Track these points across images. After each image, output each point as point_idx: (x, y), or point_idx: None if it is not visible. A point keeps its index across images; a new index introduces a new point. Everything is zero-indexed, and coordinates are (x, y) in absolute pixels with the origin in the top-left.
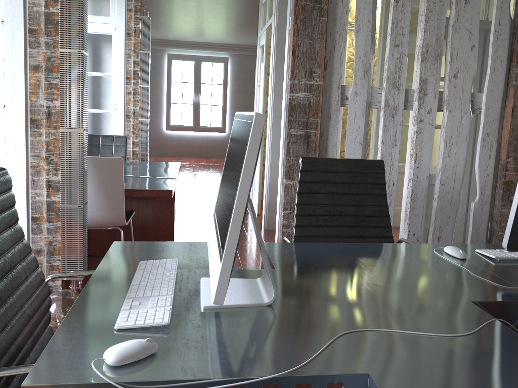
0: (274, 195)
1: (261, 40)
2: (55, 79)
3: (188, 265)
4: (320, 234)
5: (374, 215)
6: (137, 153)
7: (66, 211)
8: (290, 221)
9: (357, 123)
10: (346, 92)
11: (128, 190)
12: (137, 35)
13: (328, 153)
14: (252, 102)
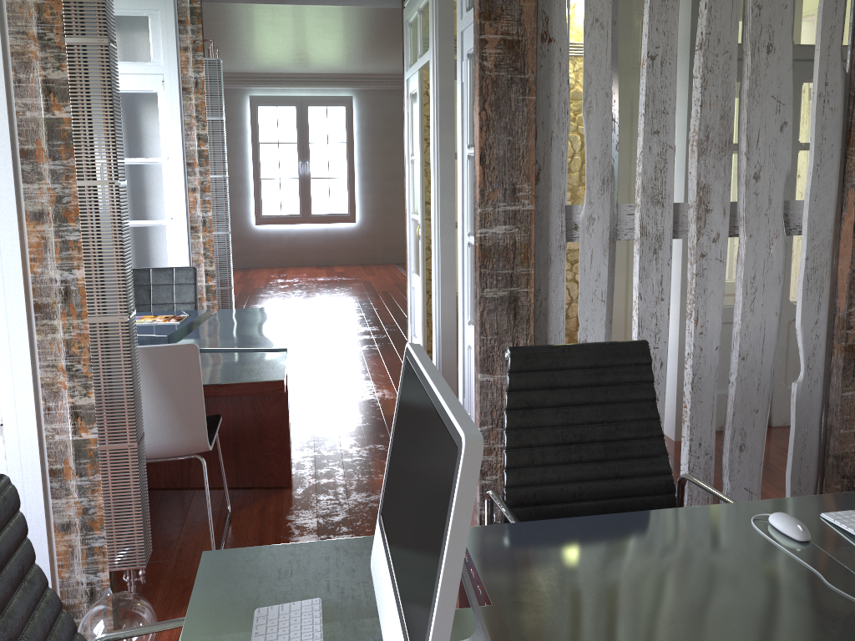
0: (451, 352)
1: (410, 85)
2: (73, 232)
3: (340, 611)
4: (549, 478)
5: (638, 438)
6: (214, 289)
7: (109, 455)
8: (493, 442)
9: (596, 267)
10: (574, 216)
11: (209, 386)
12: (201, 91)
13: (550, 322)
14: (397, 168)
